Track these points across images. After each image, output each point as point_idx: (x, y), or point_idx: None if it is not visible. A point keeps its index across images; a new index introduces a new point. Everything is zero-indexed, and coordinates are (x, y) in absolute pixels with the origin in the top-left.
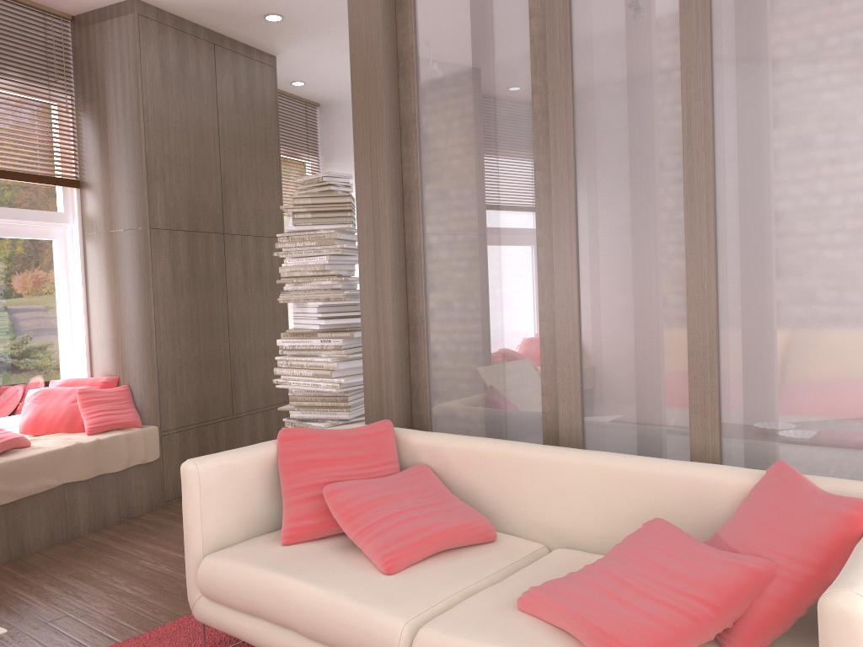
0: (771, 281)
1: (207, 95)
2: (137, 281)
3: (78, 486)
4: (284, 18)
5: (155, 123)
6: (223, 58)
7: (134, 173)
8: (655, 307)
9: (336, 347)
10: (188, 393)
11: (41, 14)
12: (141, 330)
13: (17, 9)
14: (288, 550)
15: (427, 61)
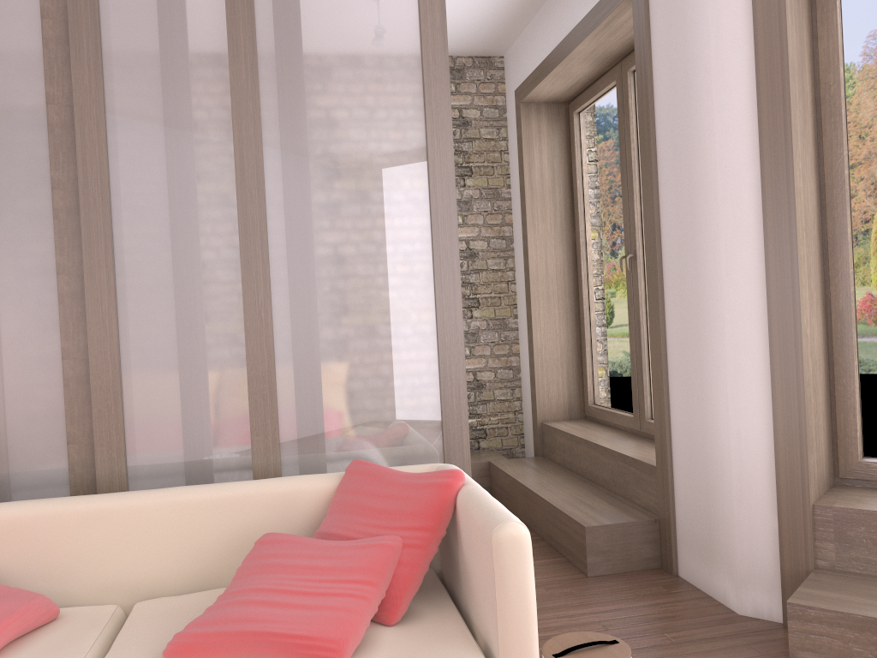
0: (320, 310)
1: None
2: None
3: None
4: None
5: None
6: None
7: None
8: (207, 337)
9: None
10: None
11: None
12: None
13: None
14: None
15: None
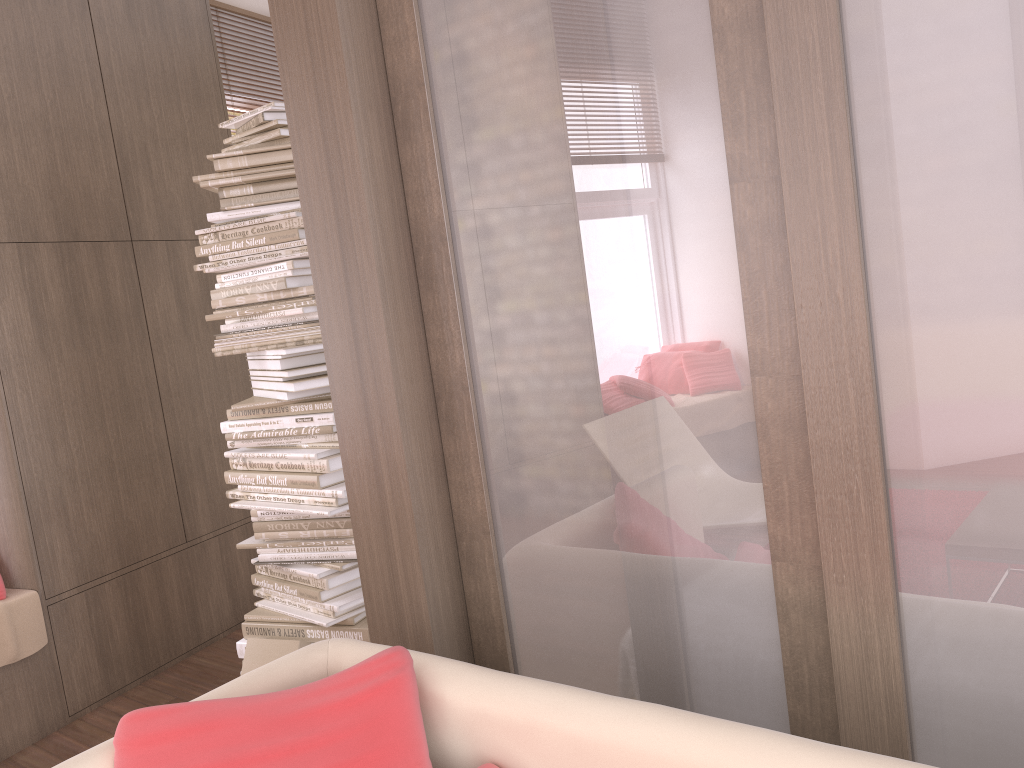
0: None
1: (68, 0)
2: None
3: None
4: None
5: None
6: None
7: None
8: None
9: (324, 430)
10: (93, 521)
11: None
12: None
13: None
14: None
15: None
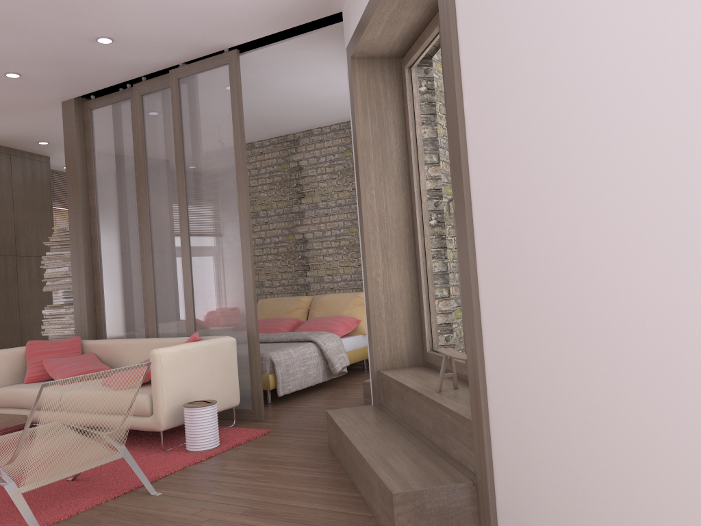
0: (206, 272)
1: (6, 182)
2: None
3: None
4: (49, 142)
5: None
6: (16, 161)
7: None
8: (177, 283)
9: (73, 312)
10: None
11: None
12: None
13: None
14: (26, 384)
15: (99, 183)
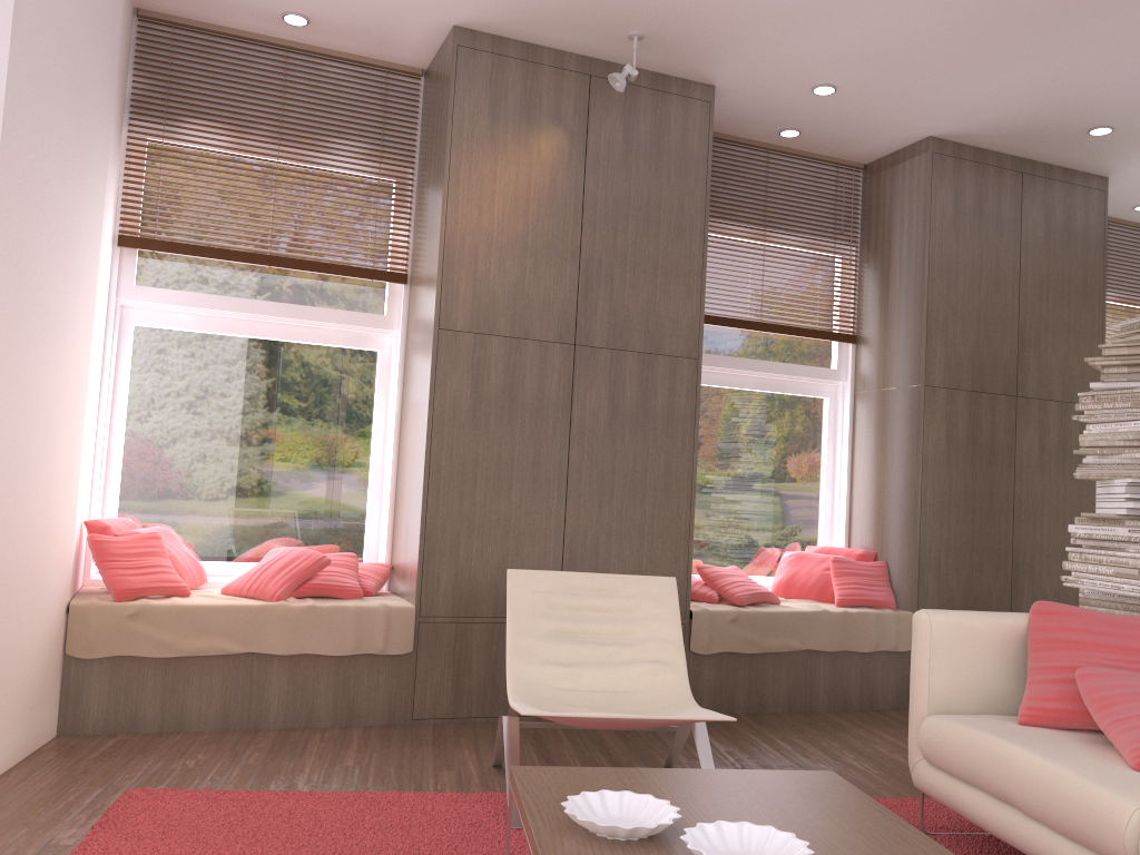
0: None
1: (1008, 233)
2: (905, 445)
3: (821, 657)
4: (1115, 129)
5: (941, 269)
6: (1033, 188)
7: (912, 324)
8: None
9: None
10: (953, 581)
11: (834, 167)
12: (904, 500)
13: (811, 166)
14: (1023, 728)
15: None
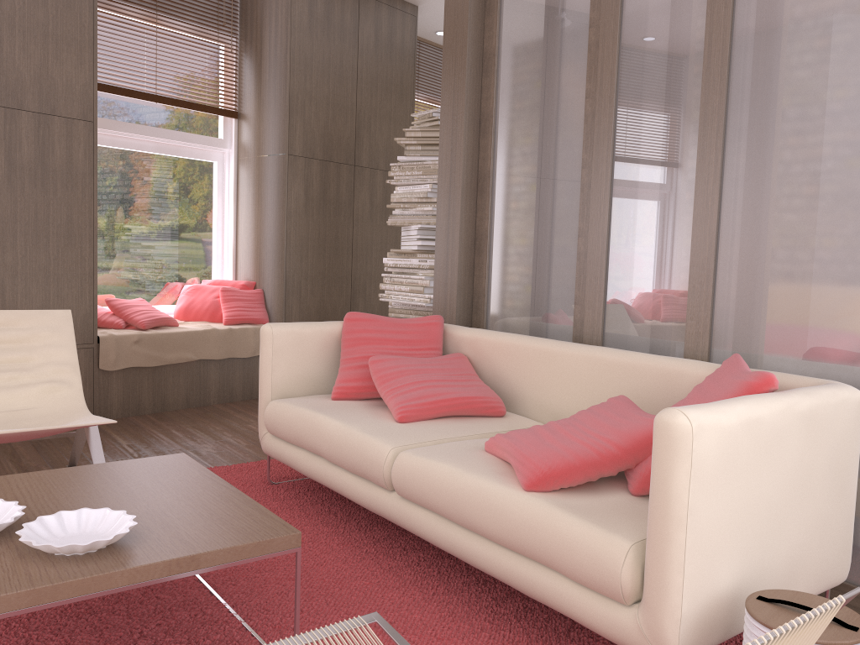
0: (765, 198)
1: (349, 40)
2: (275, 200)
3: (212, 364)
4: None
5: (300, 63)
6: (367, 6)
7: (279, 106)
8: (670, 223)
9: (431, 267)
10: (311, 301)
11: None
12: (275, 243)
13: None
14: (334, 402)
15: None
